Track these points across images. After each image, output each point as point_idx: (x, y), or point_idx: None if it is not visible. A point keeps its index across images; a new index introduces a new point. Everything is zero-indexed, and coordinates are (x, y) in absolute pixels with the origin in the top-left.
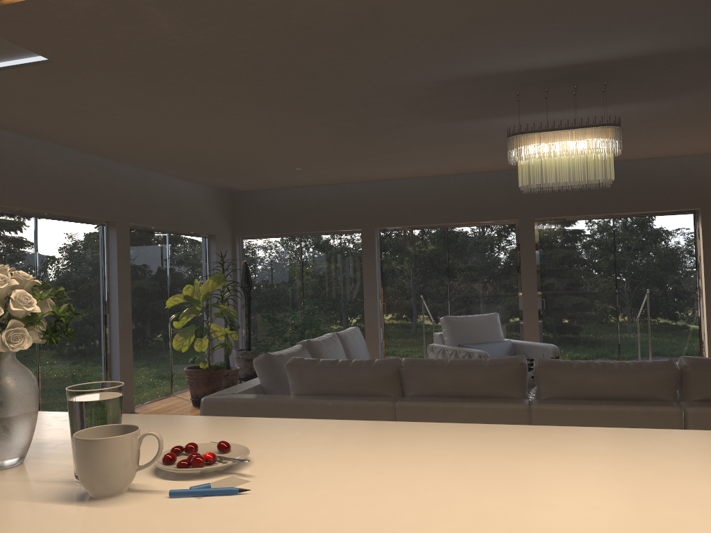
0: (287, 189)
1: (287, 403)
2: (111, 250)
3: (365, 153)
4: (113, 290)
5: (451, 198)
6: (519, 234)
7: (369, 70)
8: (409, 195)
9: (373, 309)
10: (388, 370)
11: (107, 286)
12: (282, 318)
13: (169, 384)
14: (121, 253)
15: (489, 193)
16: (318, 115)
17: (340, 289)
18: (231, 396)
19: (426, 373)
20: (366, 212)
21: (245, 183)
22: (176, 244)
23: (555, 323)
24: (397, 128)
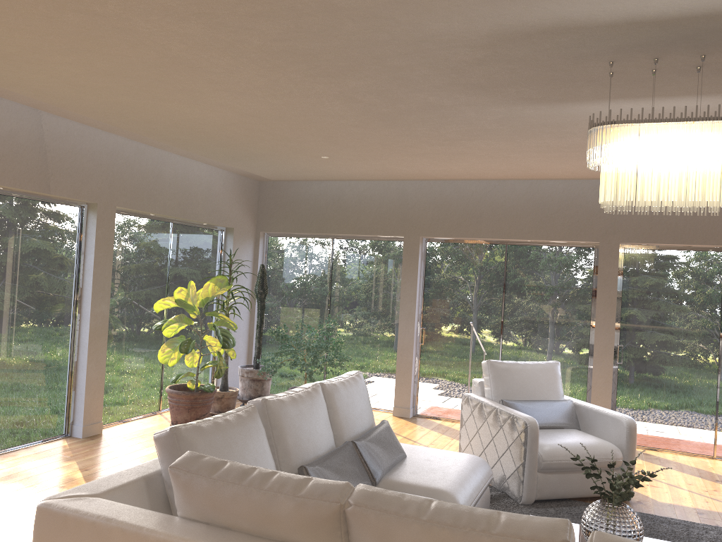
0: (323, 181)
1: (153, 538)
2: (89, 238)
3: (403, 142)
4: (87, 286)
5: (516, 208)
6: (598, 261)
7: (378, 6)
8: (465, 200)
9: (408, 334)
10: (325, 508)
11: (80, 280)
12: (294, 336)
13: (156, 400)
14: (101, 243)
15: (564, 207)
16: (325, 82)
17: (373, 305)
18: (82, 505)
19: (387, 527)
20: (411, 216)
21: (268, 170)
22: (182, 236)
23: (634, 377)
24: (439, 110)
